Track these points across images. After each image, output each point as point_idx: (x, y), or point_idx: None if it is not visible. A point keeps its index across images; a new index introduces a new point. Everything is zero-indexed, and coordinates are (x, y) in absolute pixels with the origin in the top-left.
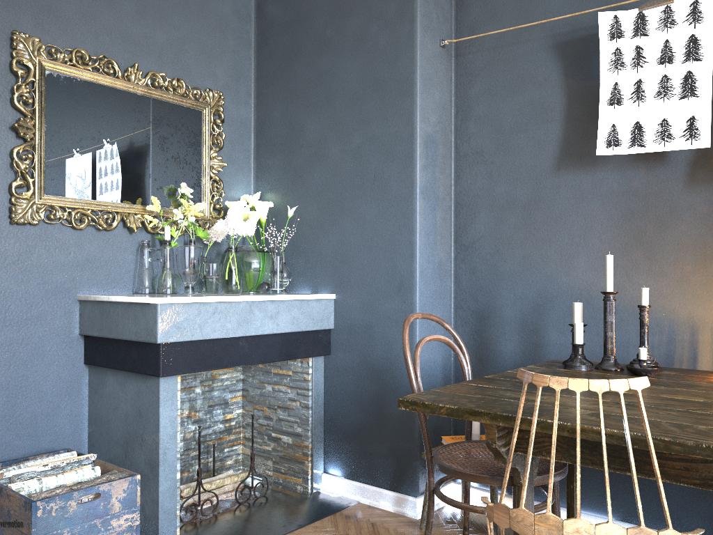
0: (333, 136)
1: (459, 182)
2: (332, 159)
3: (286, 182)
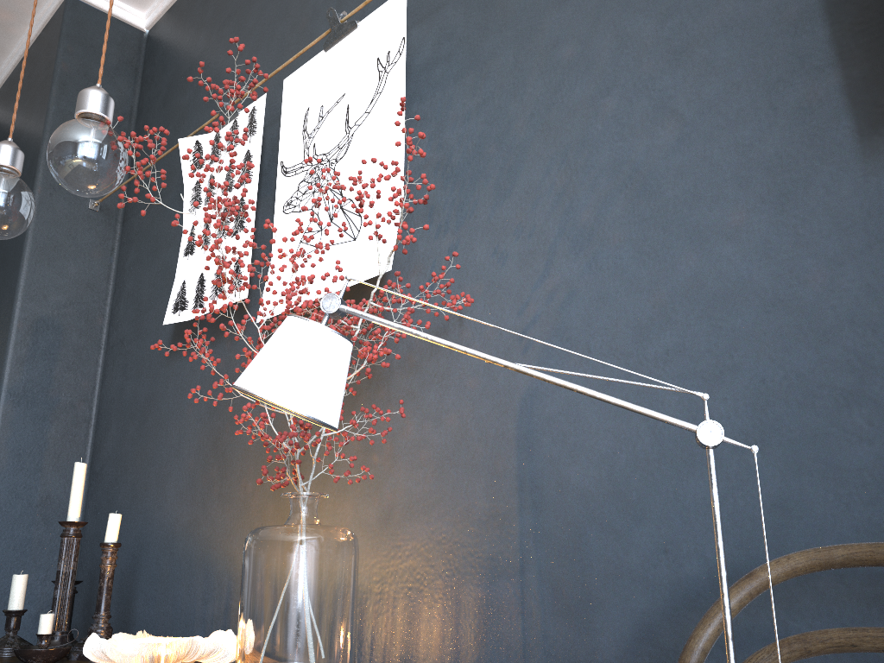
0: None
1: (104, 384)
2: None
3: None
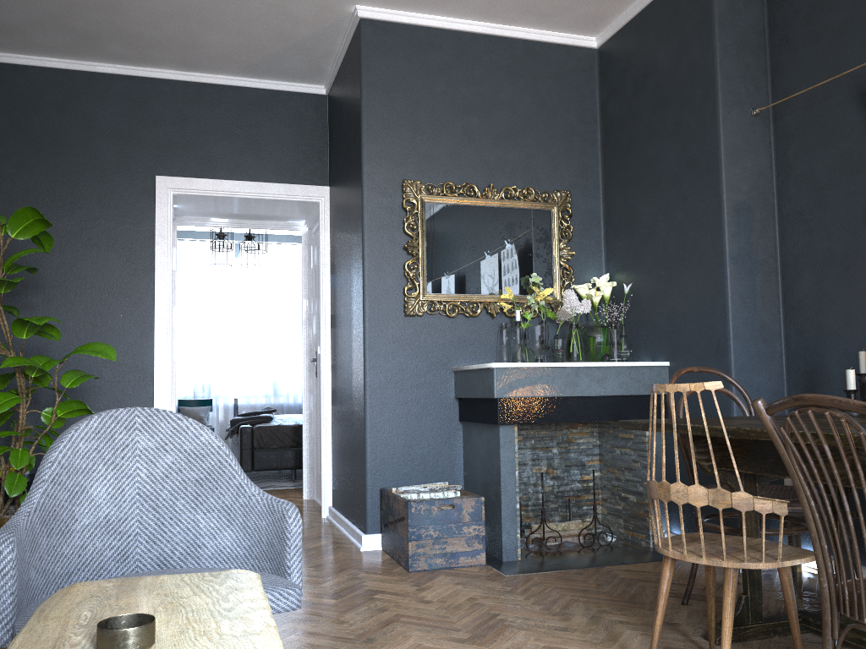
0: (660, 216)
1: (783, 244)
2: (661, 236)
3: (628, 262)
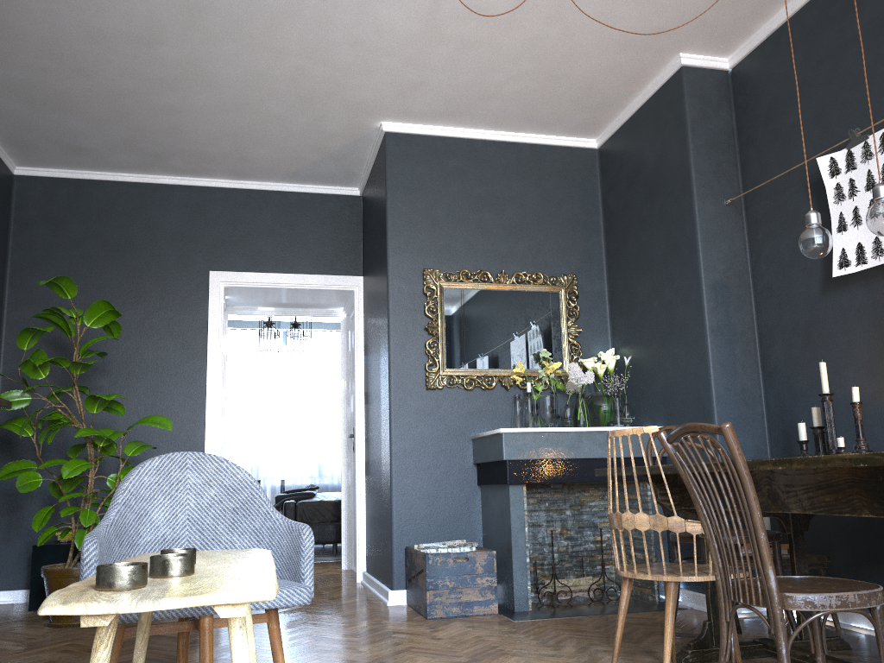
0: (653, 294)
1: (759, 316)
2: (654, 313)
3: (630, 337)
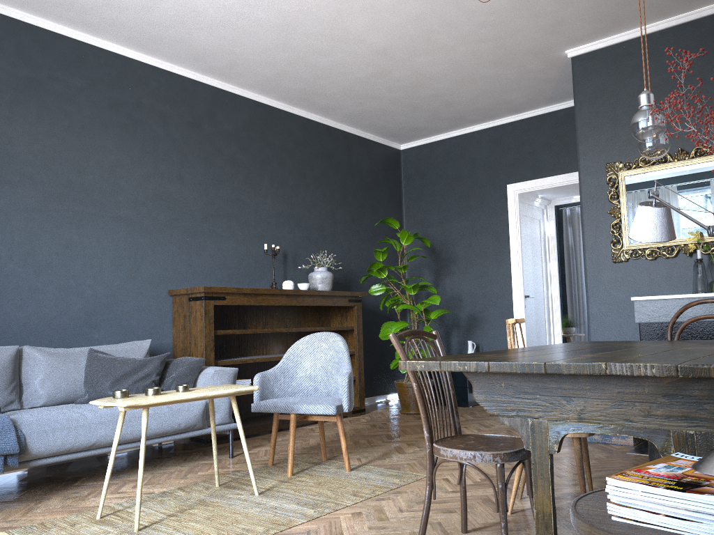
0: None
1: None
2: None
3: None
